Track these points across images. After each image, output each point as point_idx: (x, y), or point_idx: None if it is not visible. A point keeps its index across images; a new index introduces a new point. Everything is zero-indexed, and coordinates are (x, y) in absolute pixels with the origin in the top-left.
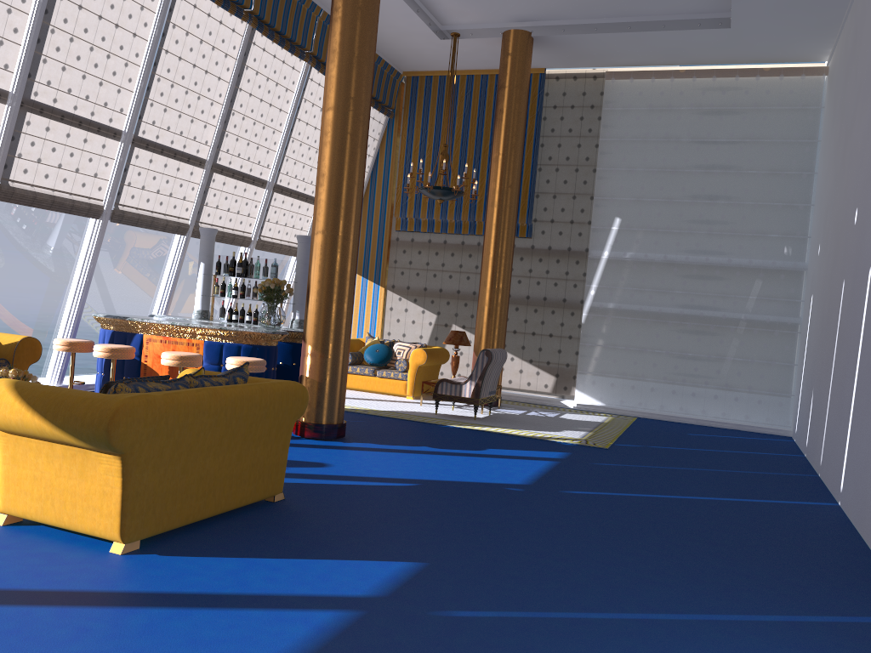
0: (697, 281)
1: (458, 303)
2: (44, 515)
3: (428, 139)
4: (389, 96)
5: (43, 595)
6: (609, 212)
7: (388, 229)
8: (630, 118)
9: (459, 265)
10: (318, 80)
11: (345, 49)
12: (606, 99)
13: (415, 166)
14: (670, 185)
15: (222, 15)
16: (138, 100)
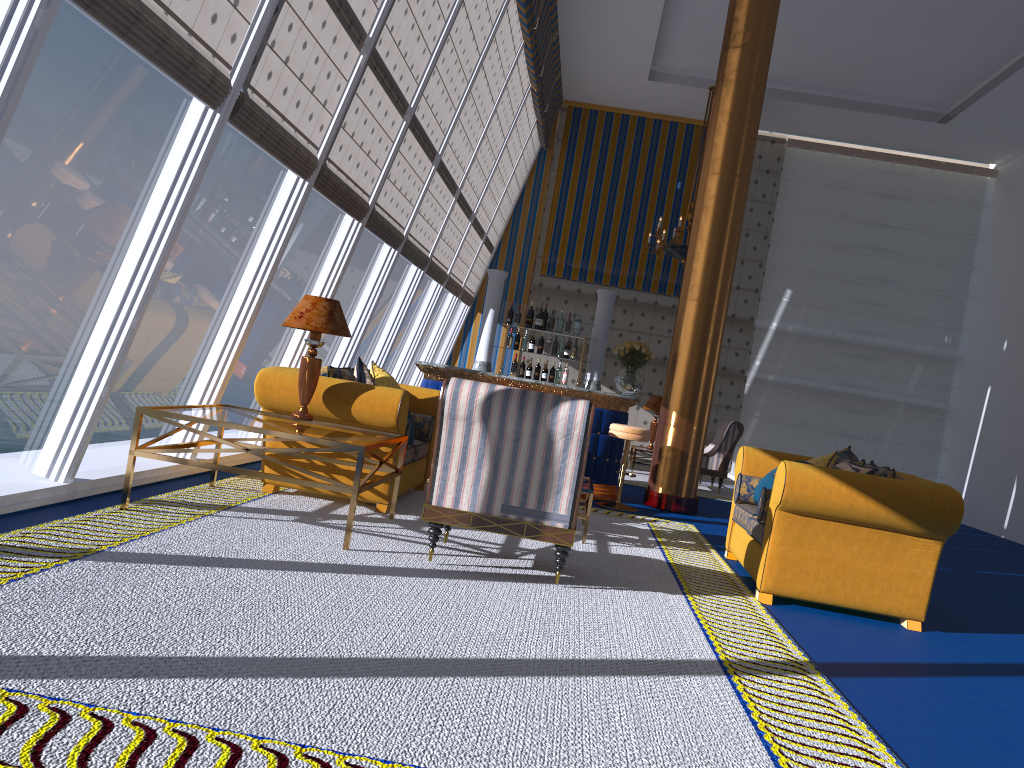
0: (862, 361)
1: (606, 361)
2: (830, 595)
3: (588, 179)
4: (551, 125)
5: (989, 667)
6: (780, 283)
7: (530, 273)
8: (809, 190)
9: (611, 321)
10: (527, 105)
11: (744, 114)
12: (786, 167)
13: (571, 206)
14: (843, 263)
15: (515, 31)
16: (456, 120)
